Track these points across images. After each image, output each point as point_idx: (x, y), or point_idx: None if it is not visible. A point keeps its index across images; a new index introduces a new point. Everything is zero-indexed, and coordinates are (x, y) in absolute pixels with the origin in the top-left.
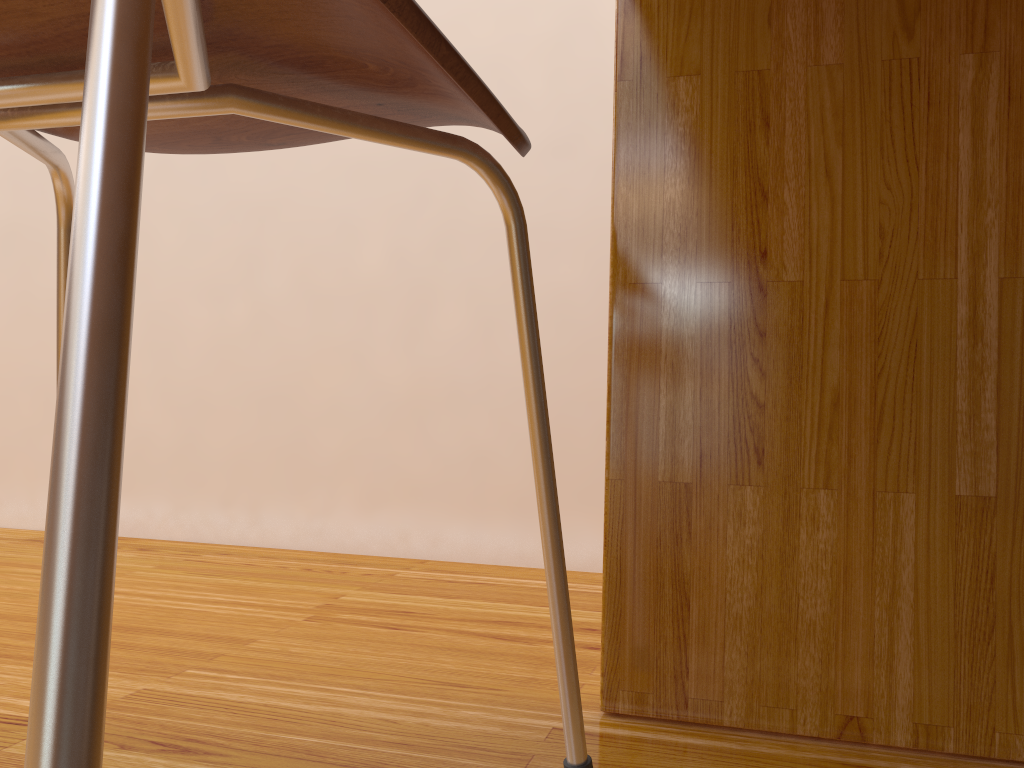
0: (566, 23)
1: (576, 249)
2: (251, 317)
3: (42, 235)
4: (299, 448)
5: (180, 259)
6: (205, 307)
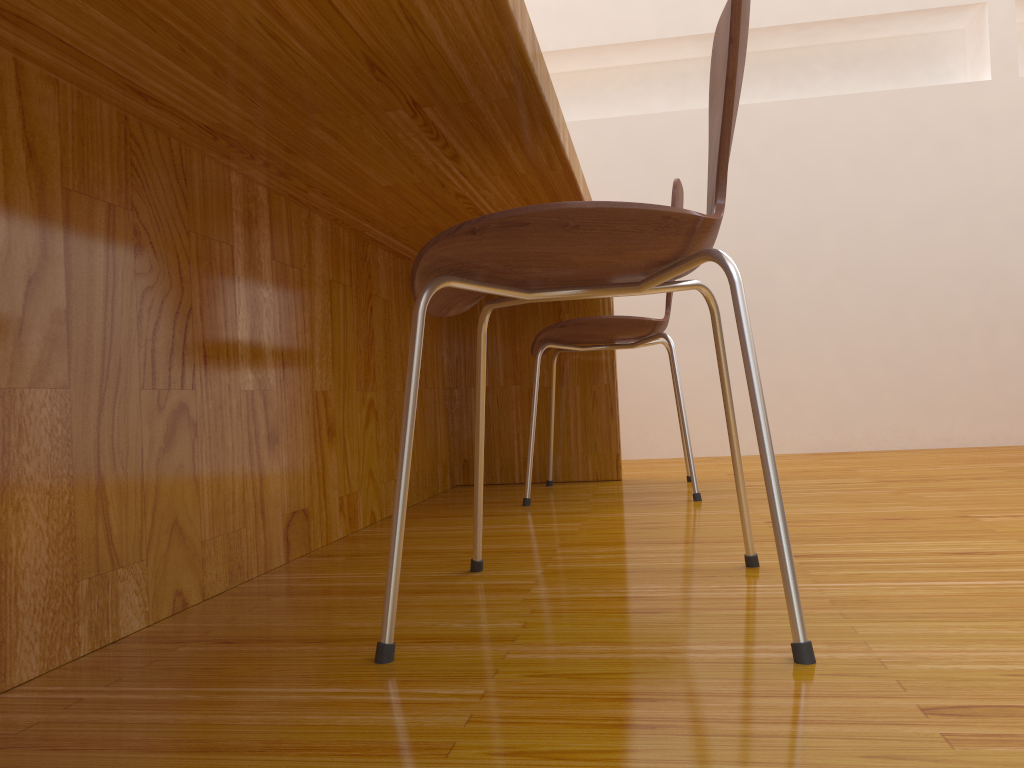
0: None
1: None
2: (900, 342)
3: (771, 308)
4: (933, 401)
5: (856, 317)
6: (873, 339)
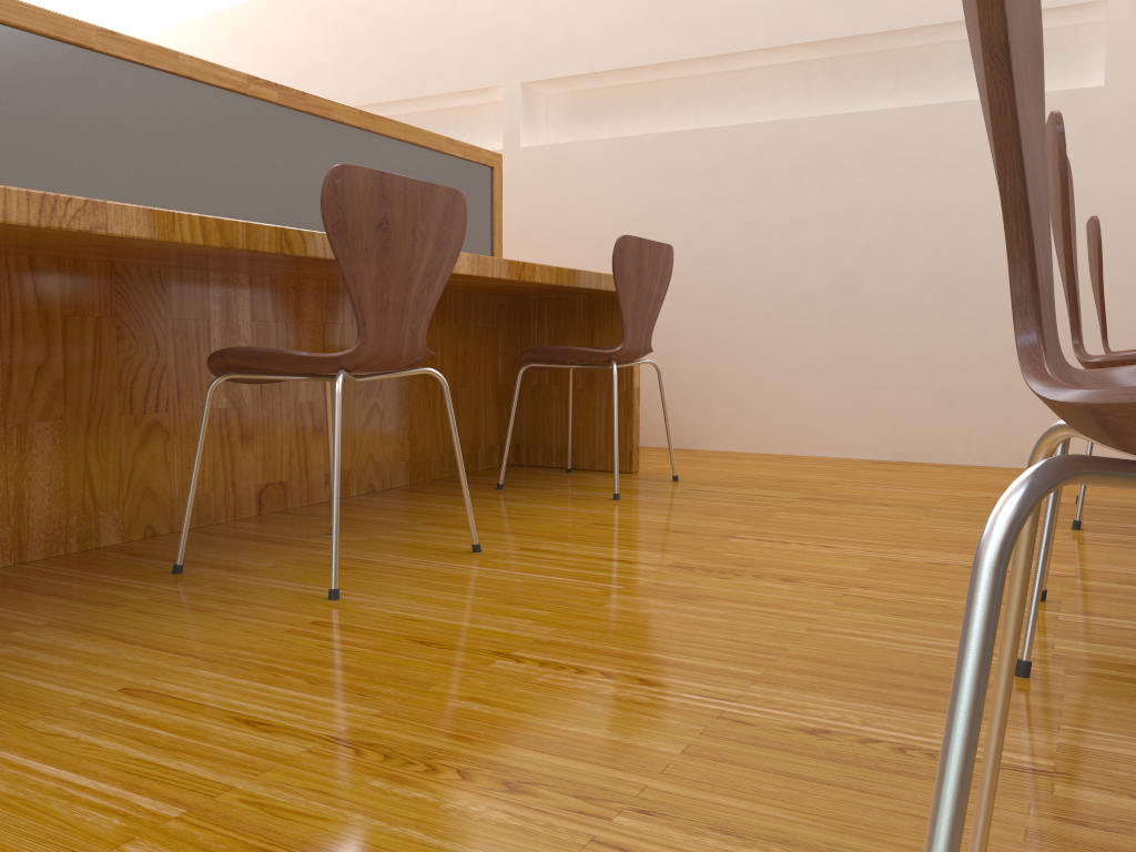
0: None
1: None
2: (979, 359)
3: (855, 317)
4: (1006, 420)
5: (937, 330)
6: (952, 354)
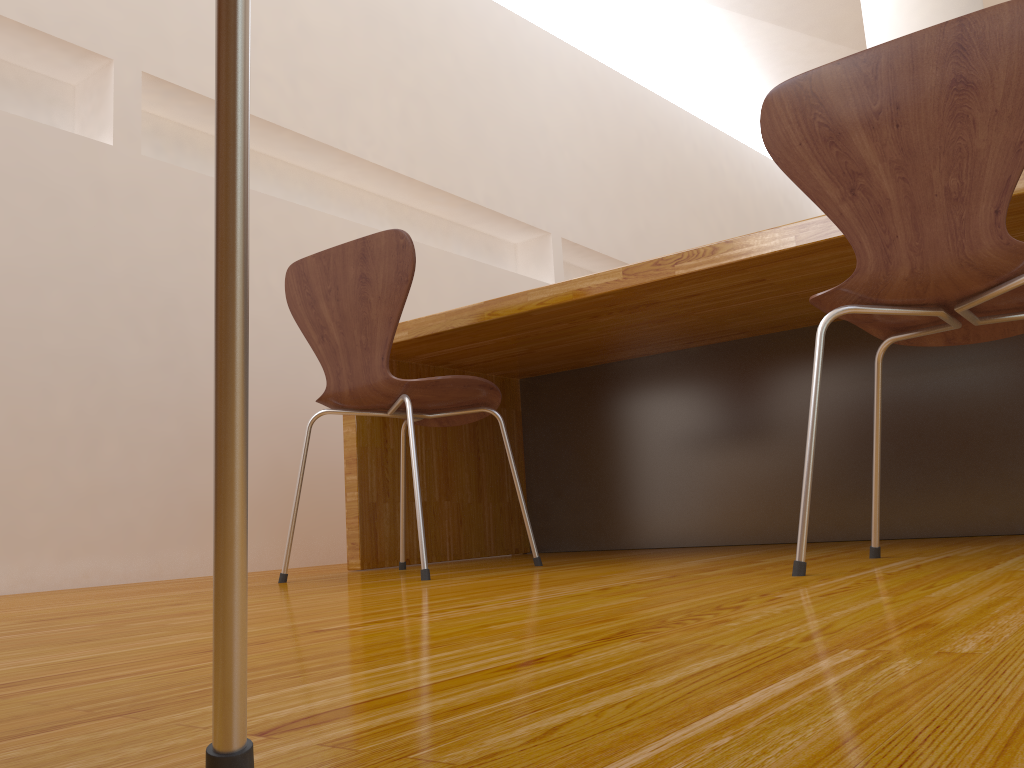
0: (167, 304)
1: (174, 417)
2: None
3: None
4: (14, 528)
5: None
6: None
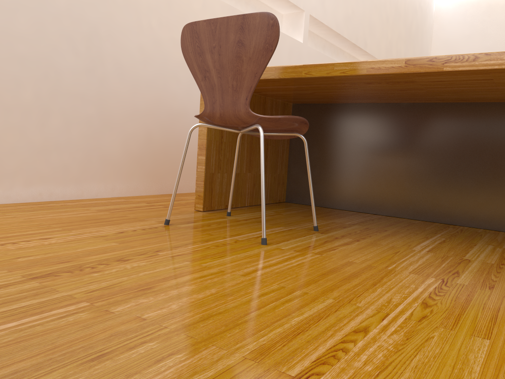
0: (91, 31)
1: (93, 103)
2: None
3: None
4: None
5: None
6: None
